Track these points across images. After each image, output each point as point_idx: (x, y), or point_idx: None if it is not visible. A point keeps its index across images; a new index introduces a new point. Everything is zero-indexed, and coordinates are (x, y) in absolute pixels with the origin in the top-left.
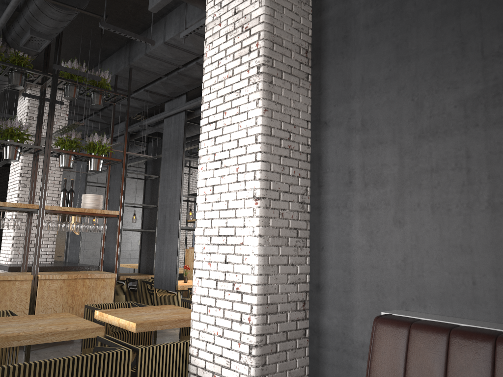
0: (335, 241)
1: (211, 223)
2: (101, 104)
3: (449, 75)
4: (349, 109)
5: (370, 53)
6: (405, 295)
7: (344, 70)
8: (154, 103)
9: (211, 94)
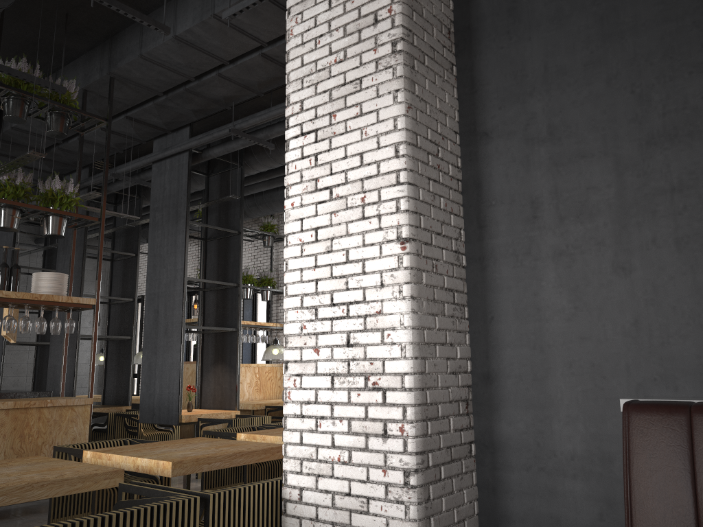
0: (513, 306)
1: (316, 286)
2: (64, 132)
3: (690, 54)
4: (525, 112)
5: (556, 30)
6: (641, 375)
7: (513, 57)
8: (137, 140)
9: (305, 89)
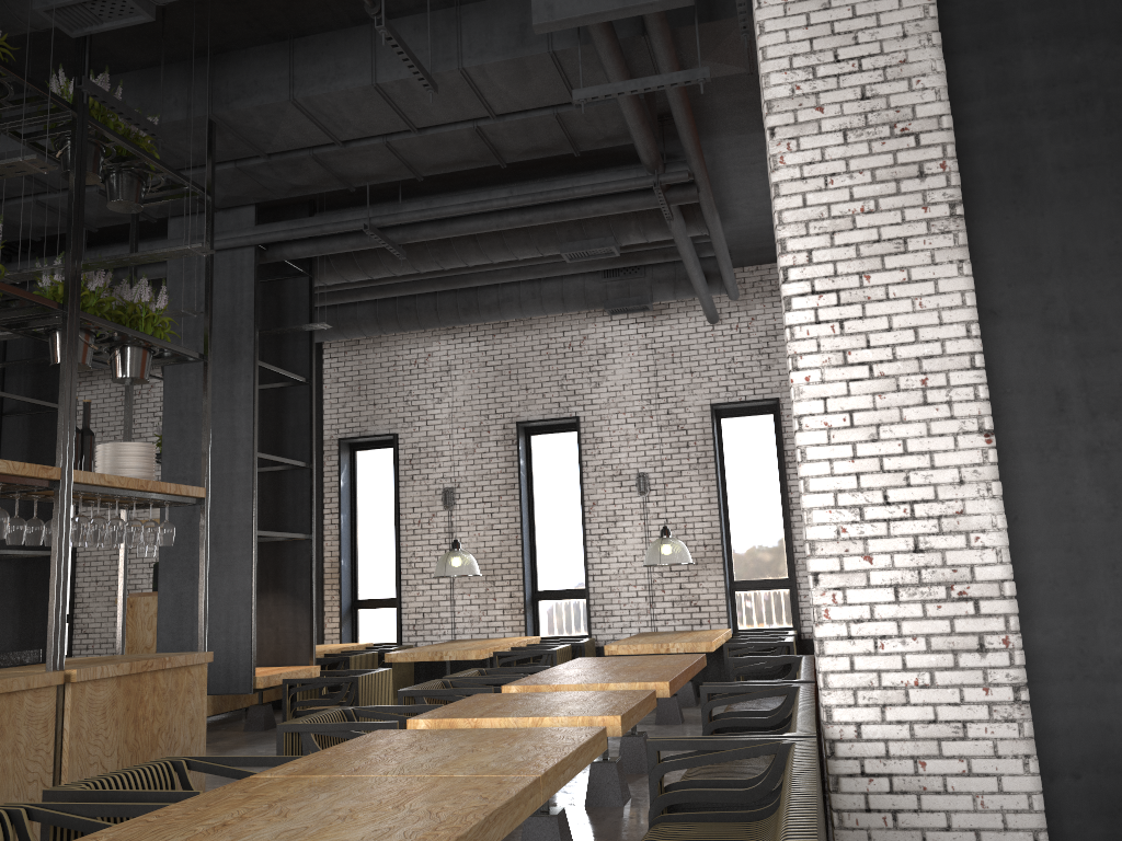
0: (1041, 506)
1: (857, 481)
2: (141, 204)
3: None
4: (1041, 294)
5: (1074, 211)
6: None
7: (1023, 231)
8: (145, 216)
9: (814, 237)
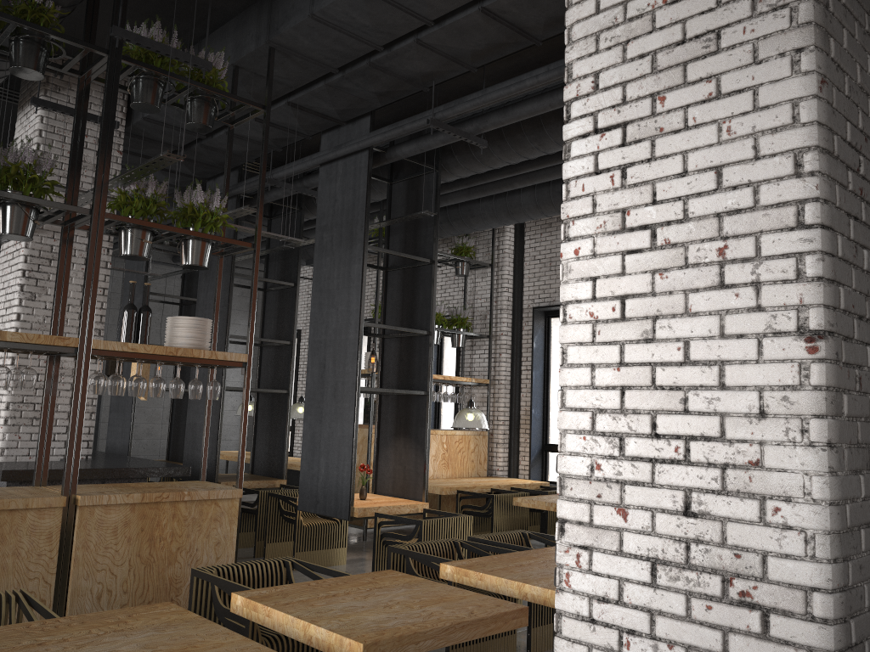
0: None
1: (621, 399)
2: (208, 124)
3: None
4: None
5: None
6: None
7: None
8: (300, 134)
9: (604, 53)
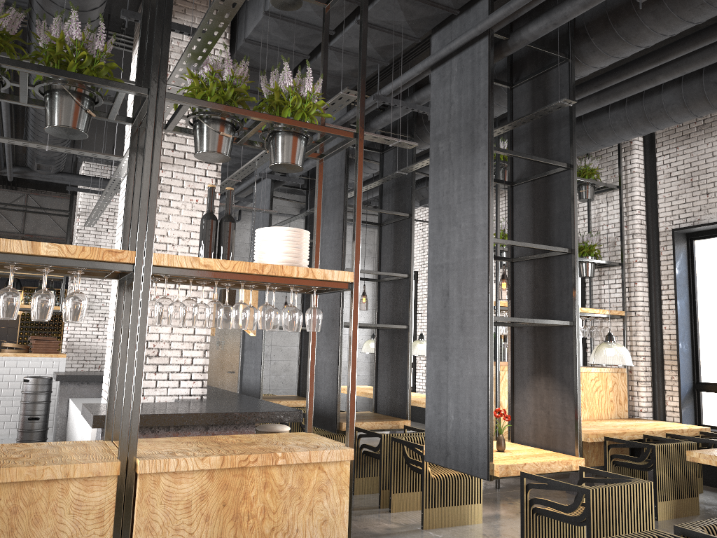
0: None
1: None
2: None
3: None
4: None
5: None
6: None
7: None
8: (408, 37)
9: None
